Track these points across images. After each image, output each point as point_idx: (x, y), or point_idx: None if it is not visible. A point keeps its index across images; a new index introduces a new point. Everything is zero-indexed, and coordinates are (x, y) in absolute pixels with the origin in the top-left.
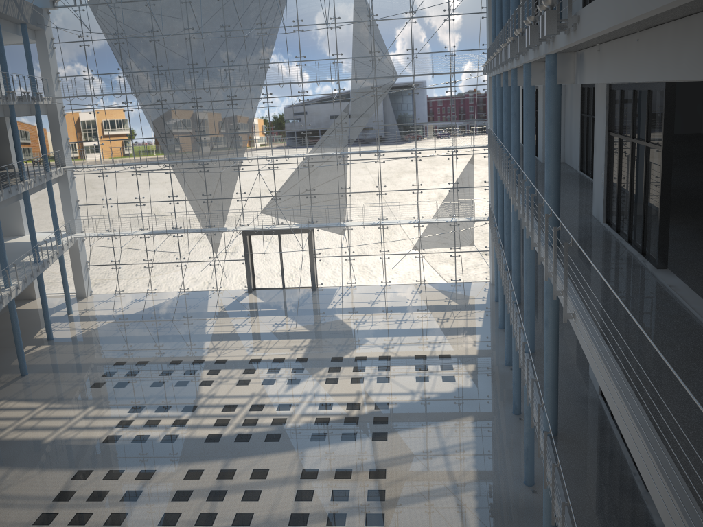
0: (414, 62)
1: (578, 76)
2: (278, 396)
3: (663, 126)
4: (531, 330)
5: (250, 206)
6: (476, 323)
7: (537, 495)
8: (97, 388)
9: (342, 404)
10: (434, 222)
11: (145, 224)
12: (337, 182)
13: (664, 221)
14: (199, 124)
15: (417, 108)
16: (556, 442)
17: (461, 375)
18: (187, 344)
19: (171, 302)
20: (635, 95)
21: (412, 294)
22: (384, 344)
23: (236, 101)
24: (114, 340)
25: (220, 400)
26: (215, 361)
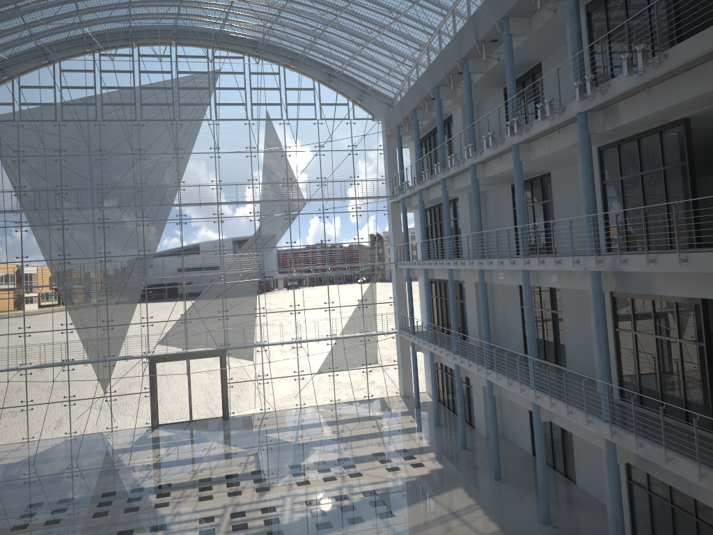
0: (323, 189)
1: (607, 125)
2: (254, 502)
3: (686, 147)
4: (536, 367)
5: (157, 331)
6: (411, 424)
7: (560, 529)
8: (22, 529)
9: (328, 498)
10: (350, 336)
11: (29, 357)
12: (251, 303)
13: (696, 213)
14: (105, 245)
15: (327, 230)
16: (620, 425)
17: (427, 461)
18: (112, 478)
19: (61, 446)
20: (639, 142)
21: (333, 411)
22: (335, 450)
23: (148, 222)
24: (10, 486)
25: (190, 515)
26: (158, 487)
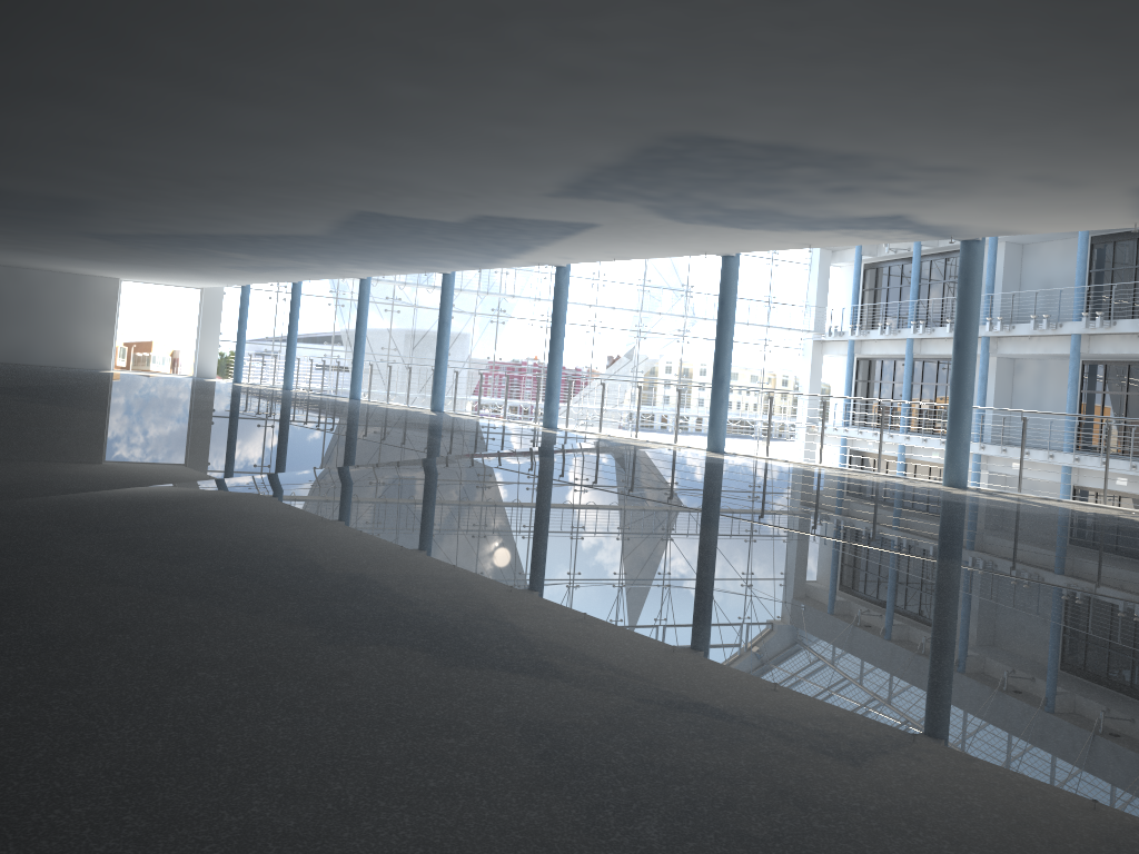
0: None
1: None
2: None
3: None
4: None
5: None
6: None
7: None
8: None
9: None
10: None
11: None
12: None
13: None
14: None
15: None
16: None
17: None
18: None
19: None
20: None
21: None
22: None
23: (504, 319)
24: None
25: None
26: None
